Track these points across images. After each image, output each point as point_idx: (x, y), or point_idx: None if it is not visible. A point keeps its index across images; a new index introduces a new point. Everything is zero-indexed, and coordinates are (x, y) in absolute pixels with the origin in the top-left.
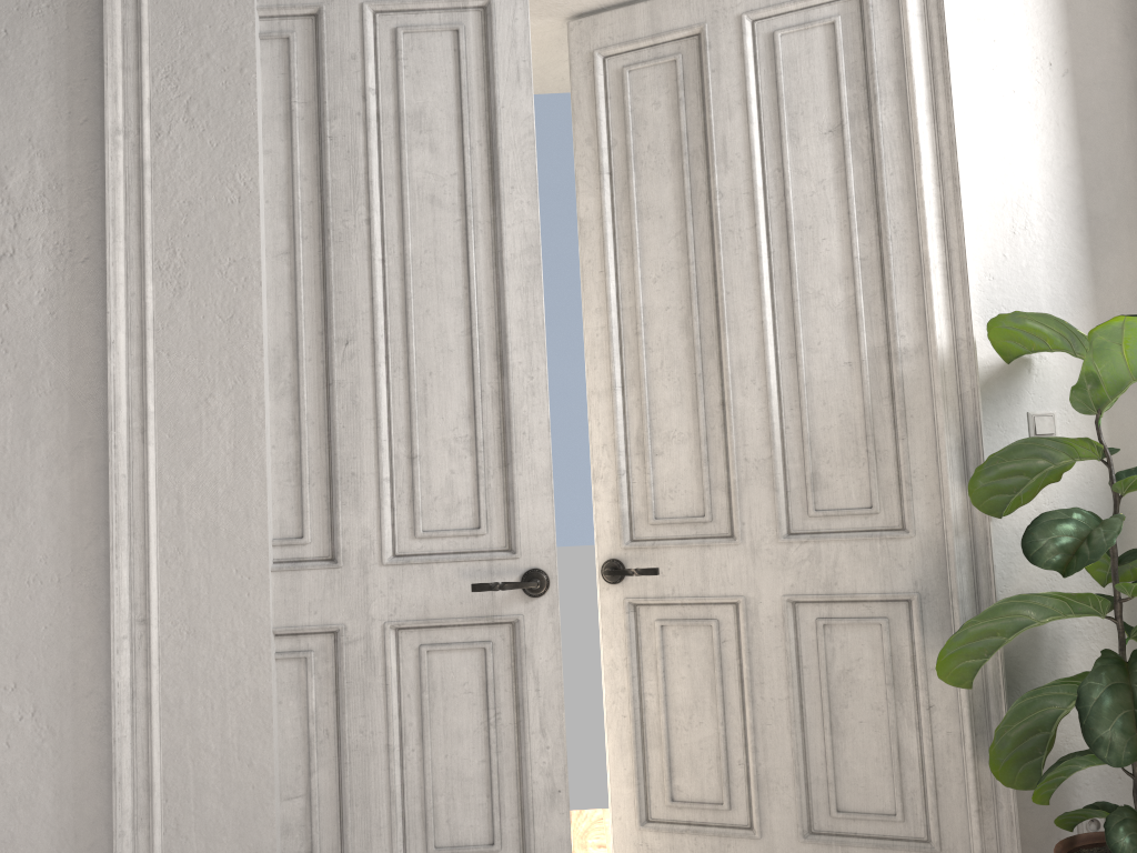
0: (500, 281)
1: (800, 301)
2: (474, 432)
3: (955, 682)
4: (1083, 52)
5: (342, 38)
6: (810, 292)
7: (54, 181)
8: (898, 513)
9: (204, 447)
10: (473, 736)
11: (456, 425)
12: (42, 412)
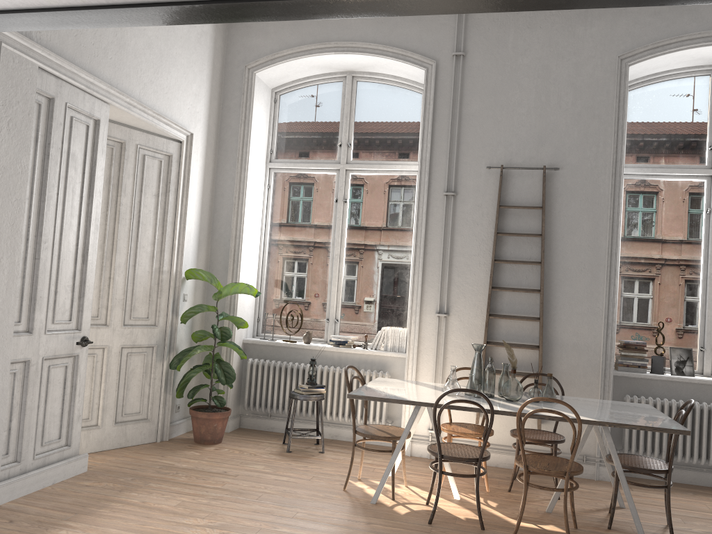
0: (87, 228)
1: (138, 248)
2: (73, 284)
3: (178, 369)
4: (204, 193)
5: (59, 114)
6: (141, 246)
7: None
8: (154, 320)
9: None
10: (59, 399)
11: (69, 280)
12: None
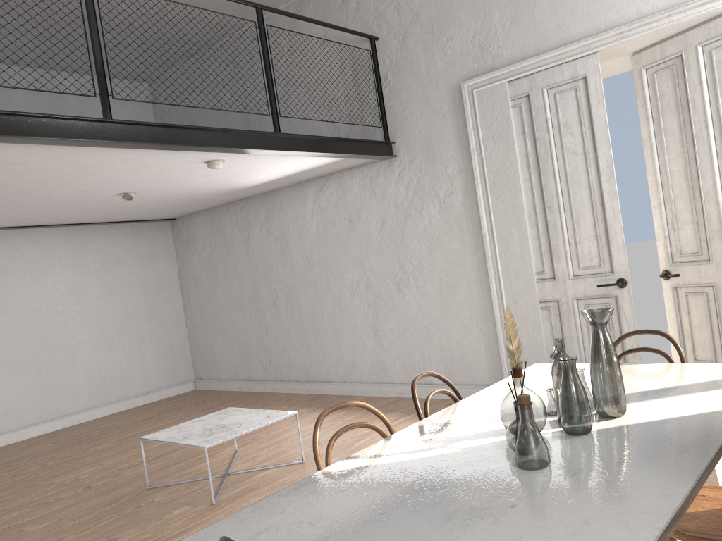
0: (599, 178)
1: None
2: (596, 232)
3: None
4: None
5: (537, 102)
6: None
7: (459, 168)
8: None
9: (511, 245)
10: None
11: (589, 231)
12: (466, 239)
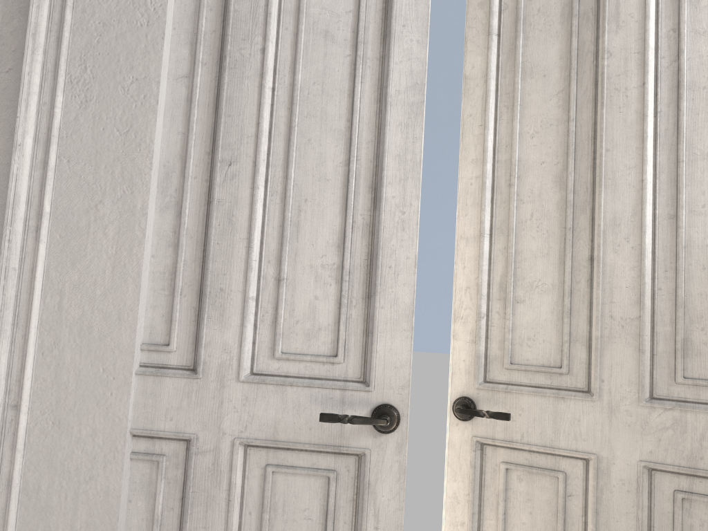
0: (382, 116)
1: (685, 162)
2: (341, 261)
3: None
4: None
5: None
6: (697, 153)
7: None
8: None
9: (89, 249)
10: None
11: (325, 253)
12: None
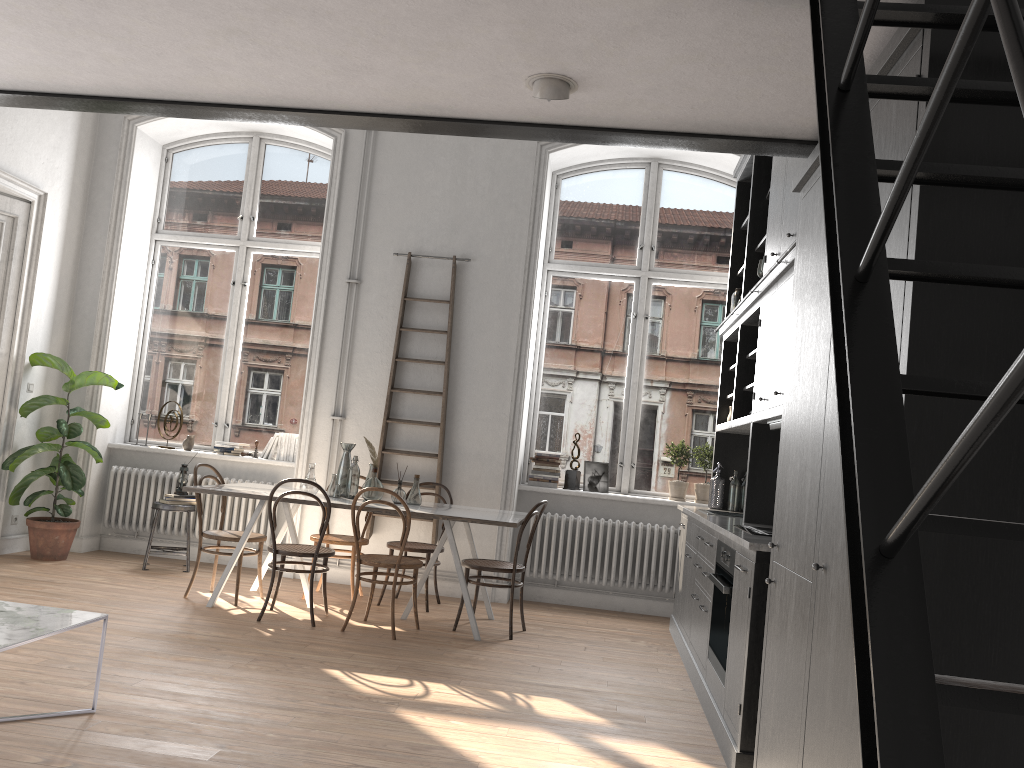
0: None
1: None
2: None
3: (11, 469)
4: (64, 265)
5: None
6: None
7: None
8: None
9: None
10: None
11: None
12: None
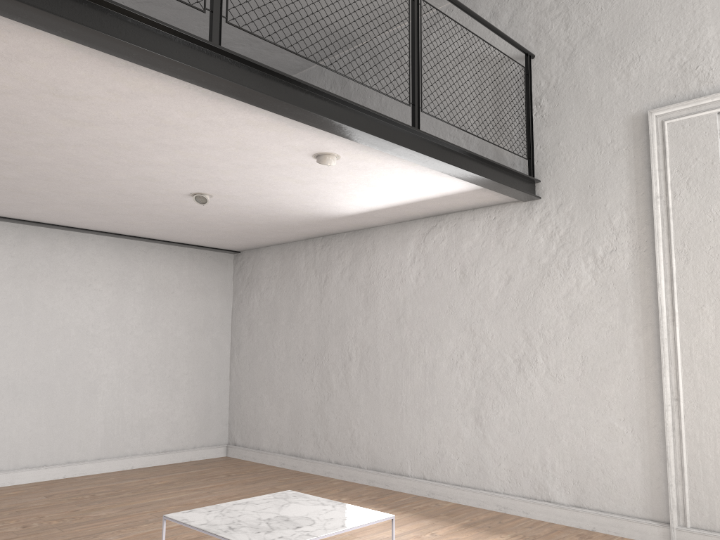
0: None
1: None
2: None
3: None
4: None
5: None
6: None
7: (631, 219)
8: None
9: (701, 327)
10: None
11: None
12: (630, 312)
